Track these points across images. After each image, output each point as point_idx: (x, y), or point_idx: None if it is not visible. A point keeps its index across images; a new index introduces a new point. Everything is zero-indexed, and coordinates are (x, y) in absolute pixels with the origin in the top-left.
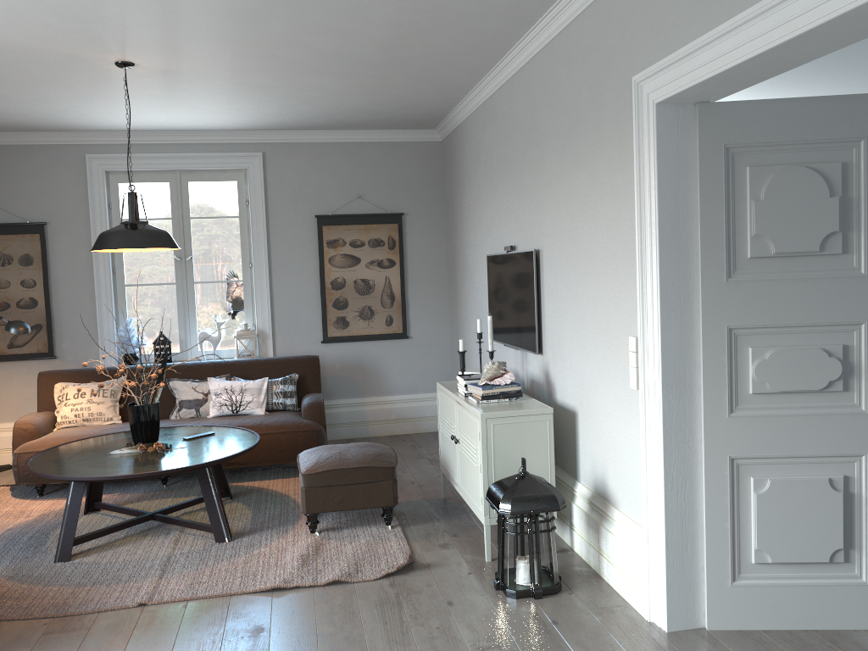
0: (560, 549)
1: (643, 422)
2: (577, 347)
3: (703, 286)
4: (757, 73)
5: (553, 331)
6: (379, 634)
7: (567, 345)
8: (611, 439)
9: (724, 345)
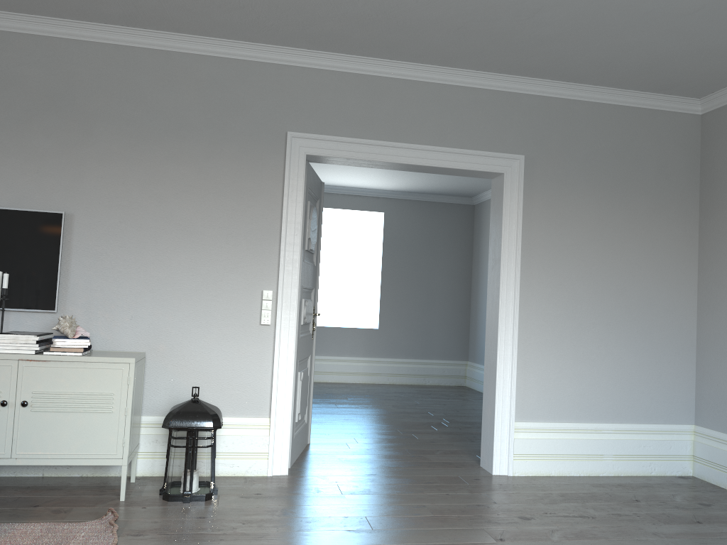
0: (128, 479)
1: (279, 344)
2: (151, 301)
3: (302, 263)
4: (367, 164)
5: (91, 289)
6: (242, 542)
7: (127, 301)
8: (212, 367)
9: (301, 297)
